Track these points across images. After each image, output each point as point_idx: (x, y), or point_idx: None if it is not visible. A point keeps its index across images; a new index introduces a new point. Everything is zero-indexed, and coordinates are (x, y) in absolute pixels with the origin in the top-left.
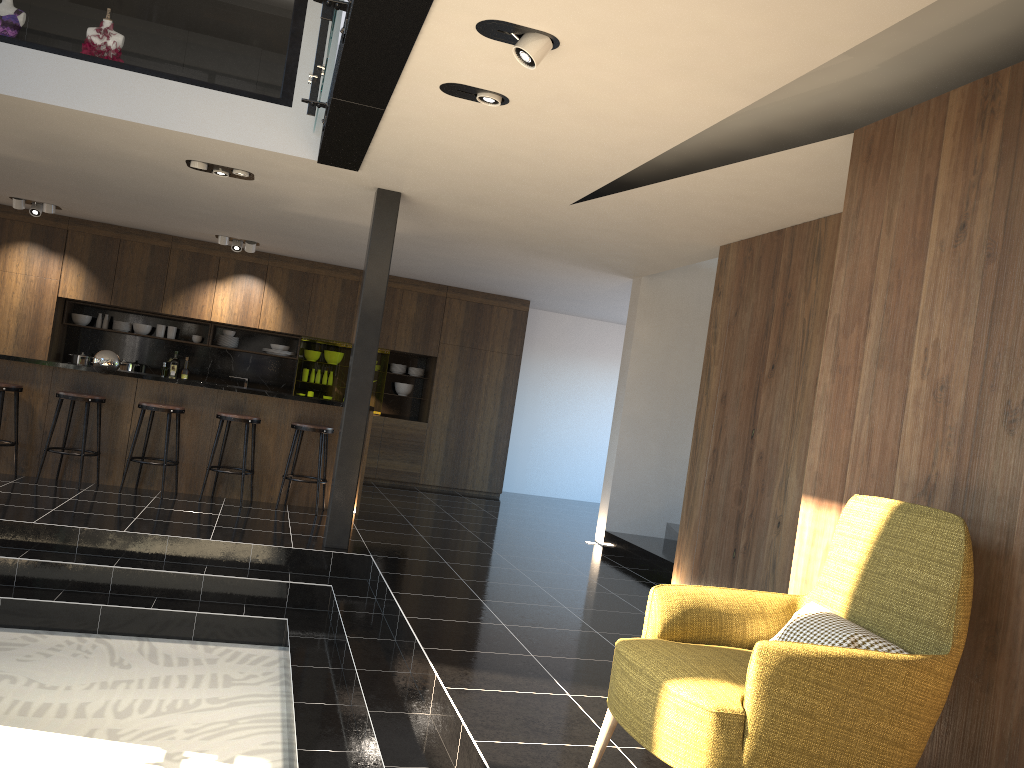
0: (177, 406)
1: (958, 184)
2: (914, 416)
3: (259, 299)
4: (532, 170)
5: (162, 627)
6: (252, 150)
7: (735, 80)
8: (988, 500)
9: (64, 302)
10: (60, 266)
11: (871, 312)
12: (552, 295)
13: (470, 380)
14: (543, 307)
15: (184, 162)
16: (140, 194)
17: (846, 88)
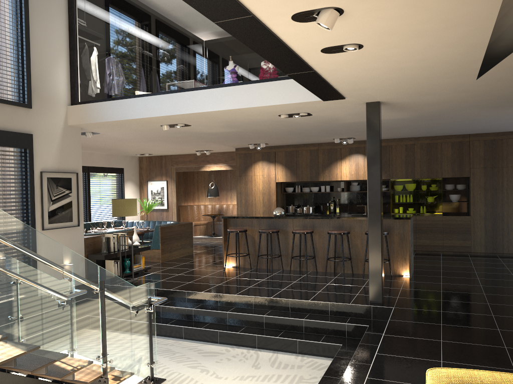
0: (309, 230)
1: None
2: None
3: (363, 164)
4: (427, 71)
5: (283, 346)
6: (293, 104)
7: None
8: None
9: (280, 183)
10: (274, 168)
11: None
12: None
13: (494, 187)
14: None
15: (278, 116)
16: (283, 132)
17: None
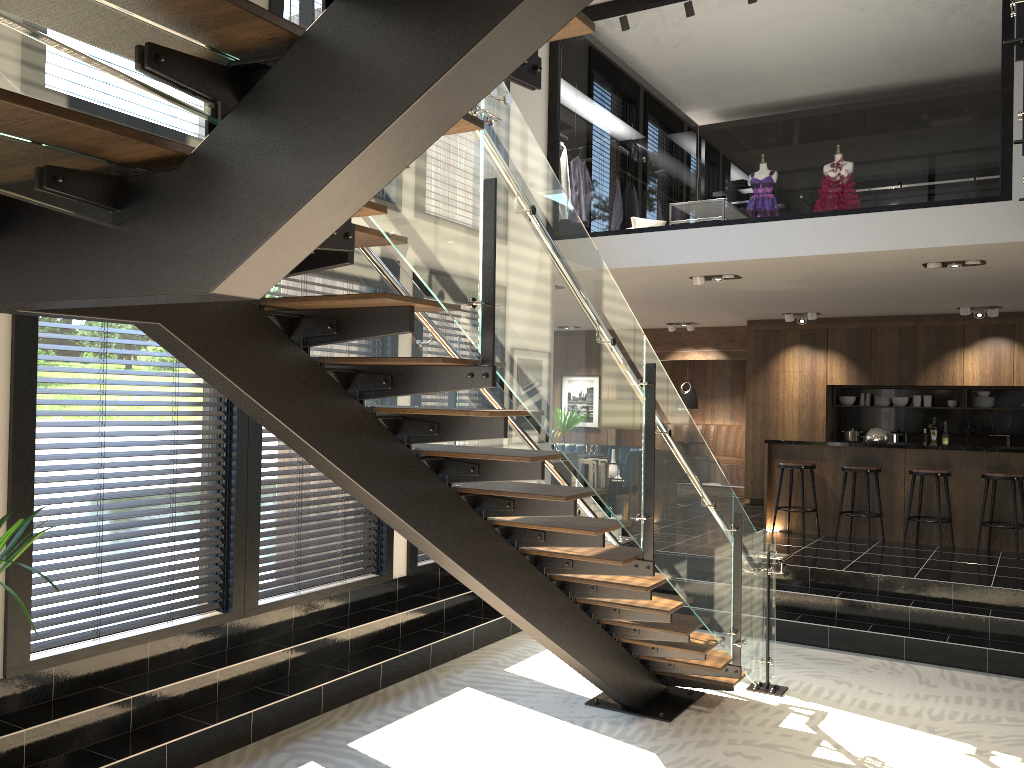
0: (943, 470)
1: None
2: None
3: (1009, 358)
4: None
5: (957, 659)
6: (979, 246)
7: None
8: None
9: (831, 388)
10: (825, 359)
11: None
12: None
13: None
14: None
15: (920, 265)
16: (885, 292)
17: None
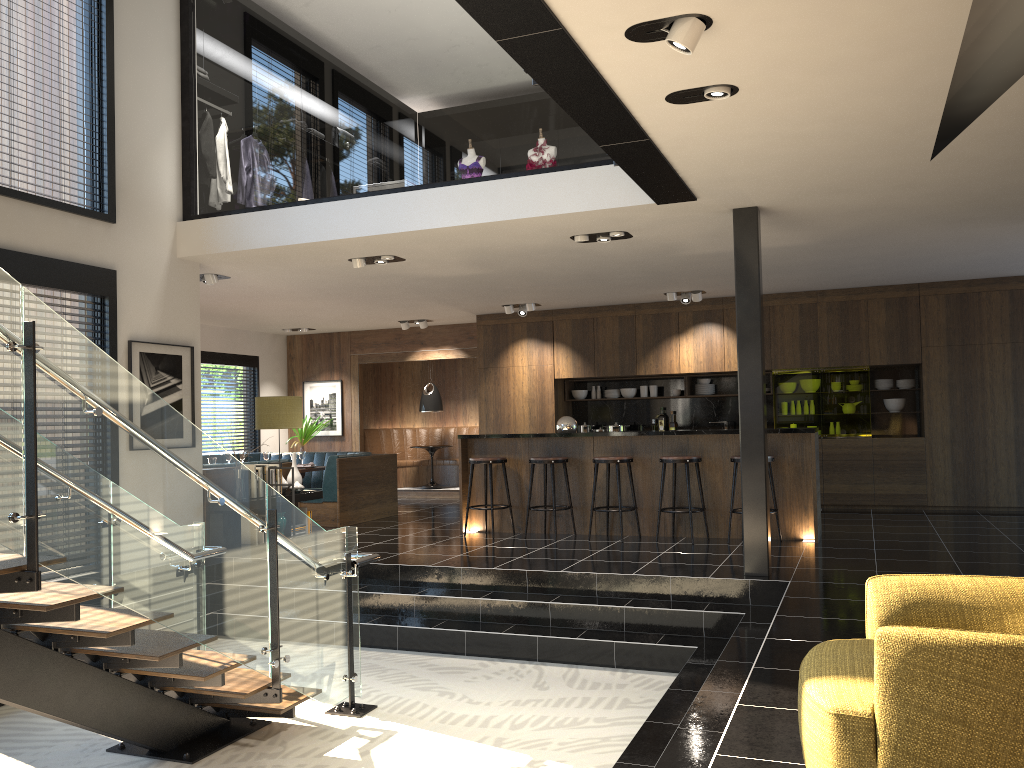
0: (625, 456)
1: None
2: None
3: (720, 343)
4: (845, 141)
5: (587, 655)
6: (602, 212)
7: None
8: None
9: (563, 382)
10: (552, 352)
11: None
12: None
13: (968, 381)
14: None
15: (570, 239)
16: (573, 276)
17: None
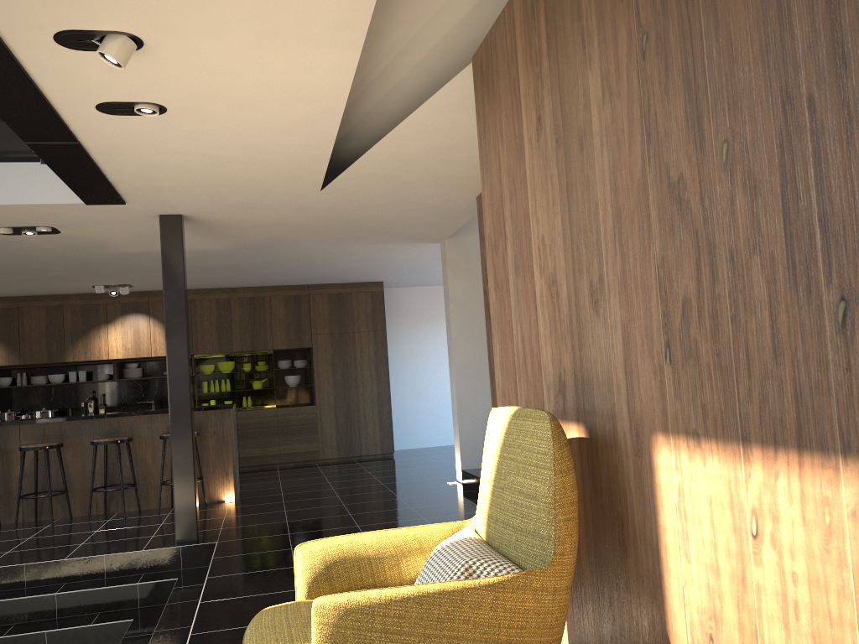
0: (55, 442)
1: (530, 79)
2: (543, 316)
3: (147, 331)
4: (257, 167)
5: None
6: (28, 207)
7: (322, 35)
8: (596, 388)
9: None
10: None
11: (506, 224)
12: (395, 272)
13: (345, 360)
14: (399, 284)
15: None
16: None
17: (475, 23)
